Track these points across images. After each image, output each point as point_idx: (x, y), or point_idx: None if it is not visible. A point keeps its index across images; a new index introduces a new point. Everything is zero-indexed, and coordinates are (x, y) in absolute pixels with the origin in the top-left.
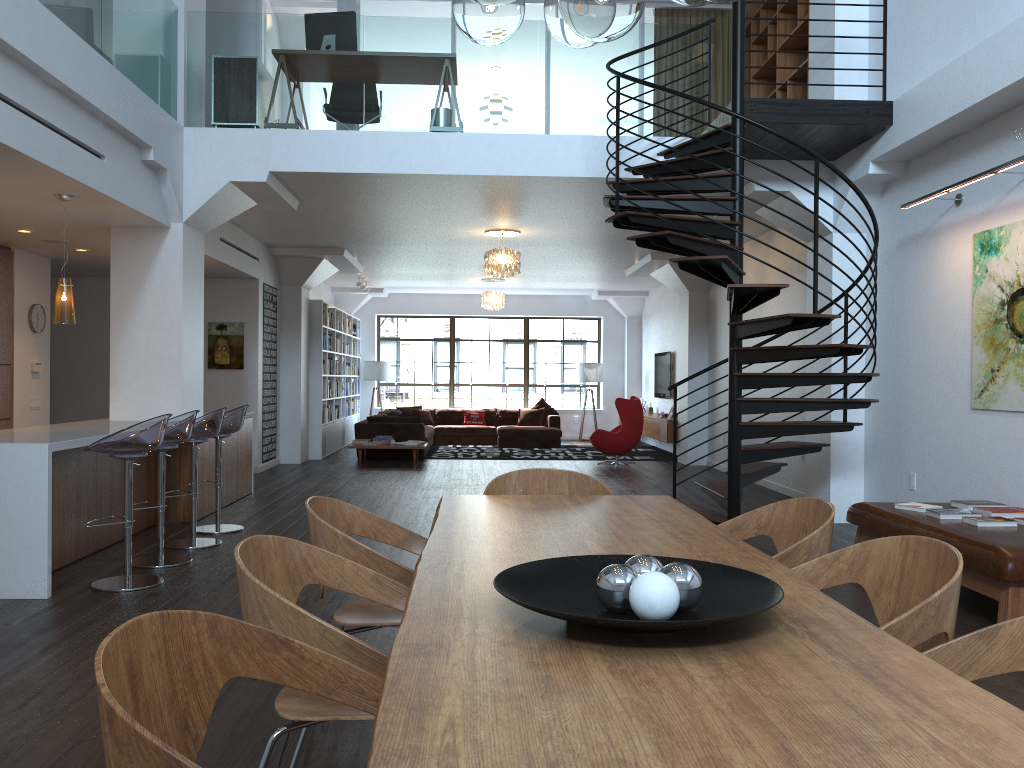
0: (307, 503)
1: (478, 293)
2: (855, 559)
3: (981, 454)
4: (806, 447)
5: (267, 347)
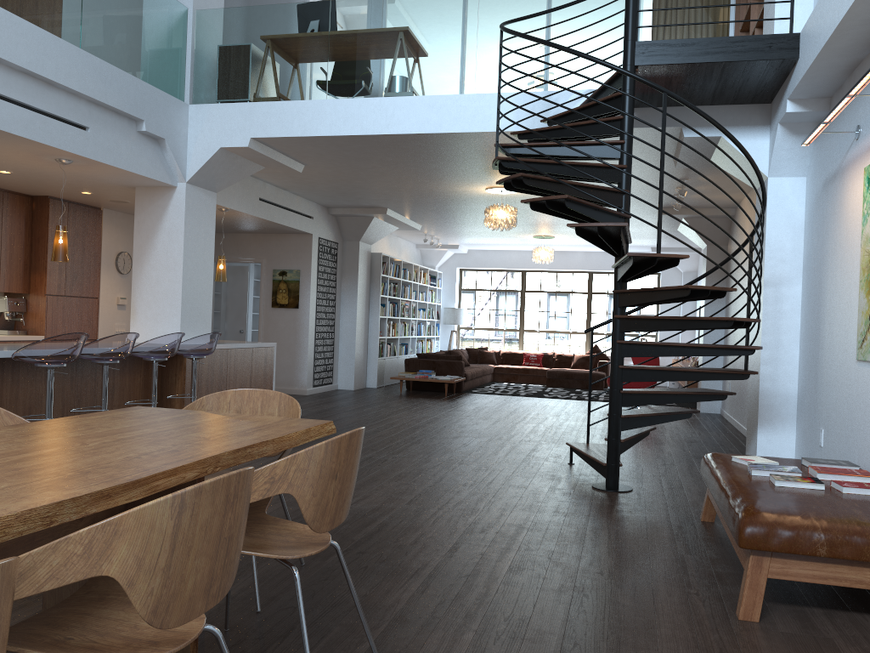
0: None
1: None
2: None
3: (861, 410)
4: (705, 394)
5: (322, 291)
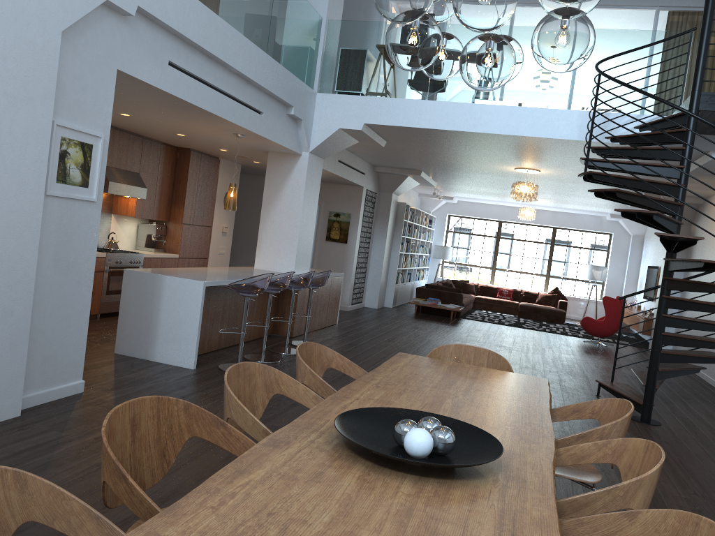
0: (298, 346)
1: (520, 206)
2: (617, 448)
3: None
4: None
5: (364, 231)
